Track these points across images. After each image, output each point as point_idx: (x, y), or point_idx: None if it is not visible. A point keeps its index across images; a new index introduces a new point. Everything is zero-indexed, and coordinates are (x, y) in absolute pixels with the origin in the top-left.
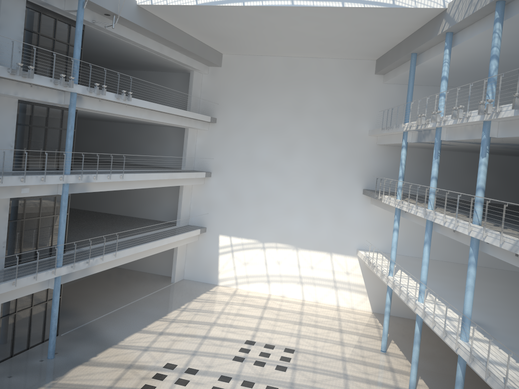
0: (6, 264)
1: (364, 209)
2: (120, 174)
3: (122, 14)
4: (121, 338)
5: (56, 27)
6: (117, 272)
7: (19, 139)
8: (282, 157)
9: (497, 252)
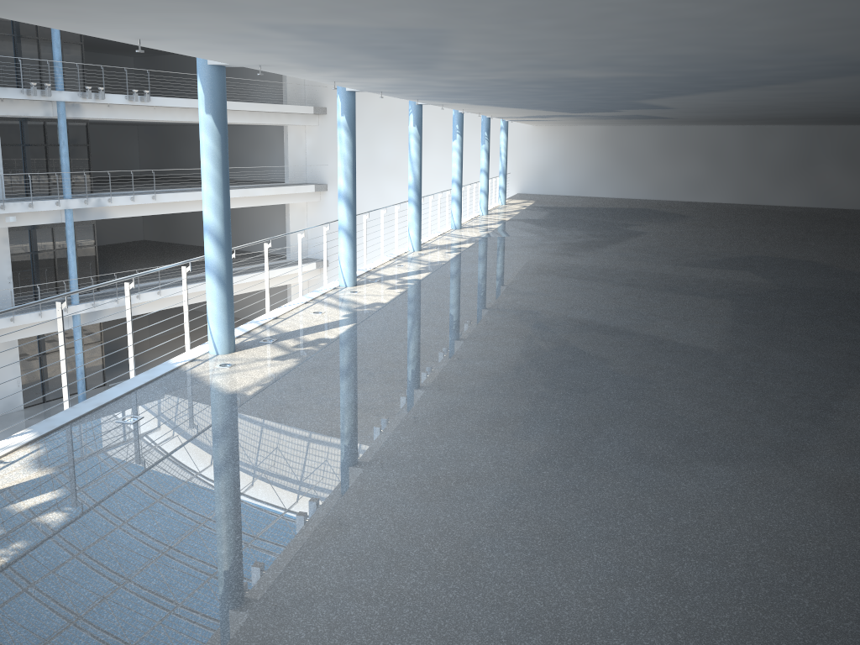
0: (18, 302)
1: None
2: (152, 195)
3: None
4: None
5: None
6: None
7: (9, 161)
8: None
9: None
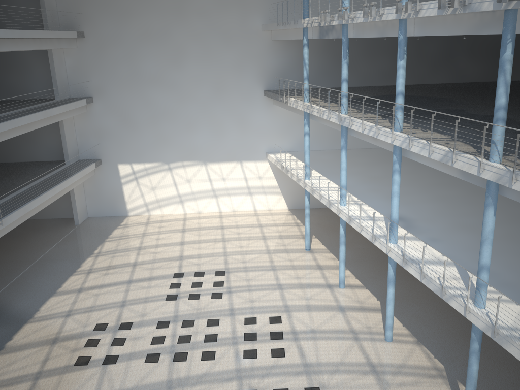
0: None
1: (267, 111)
2: None
3: None
4: (36, 308)
5: None
6: None
7: None
8: (171, 68)
9: (422, 157)
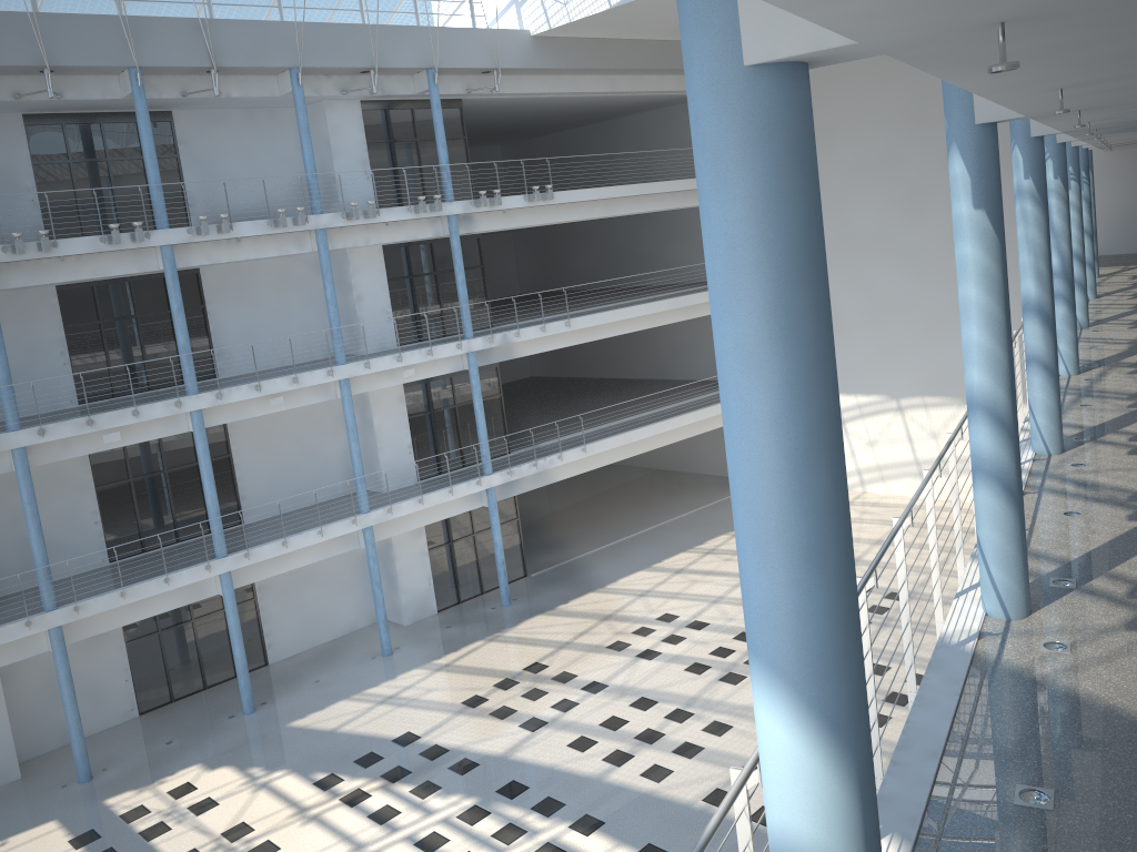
0: (421, 476)
1: None
2: (565, 321)
3: (507, 63)
4: (614, 578)
5: (414, 121)
6: (657, 478)
7: (398, 299)
8: (902, 223)
9: None
